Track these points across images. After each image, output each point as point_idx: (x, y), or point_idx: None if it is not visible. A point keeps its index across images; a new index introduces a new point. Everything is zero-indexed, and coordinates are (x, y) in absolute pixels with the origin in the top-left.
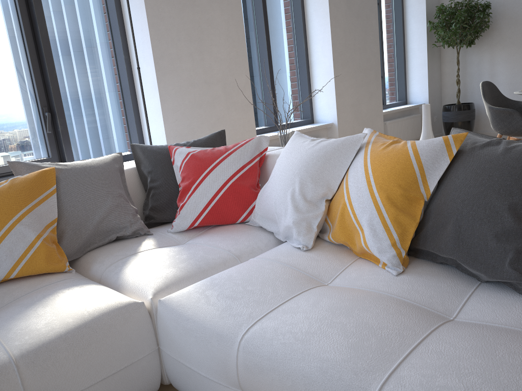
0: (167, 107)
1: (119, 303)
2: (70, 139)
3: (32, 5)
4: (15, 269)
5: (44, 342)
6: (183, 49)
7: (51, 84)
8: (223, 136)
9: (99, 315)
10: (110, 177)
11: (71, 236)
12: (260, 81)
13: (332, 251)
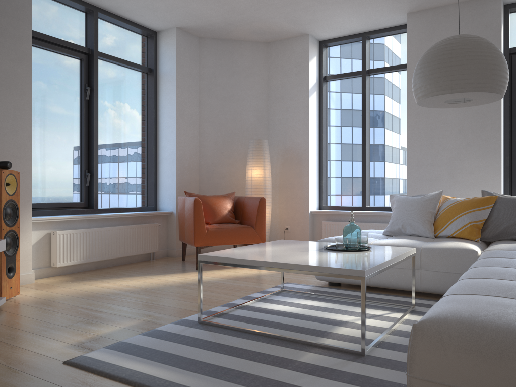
0: None
1: (467, 248)
2: None
3: None
4: (455, 232)
5: (432, 248)
6: None
7: None
8: None
9: (456, 248)
10: None
11: (490, 229)
12: None
13: None
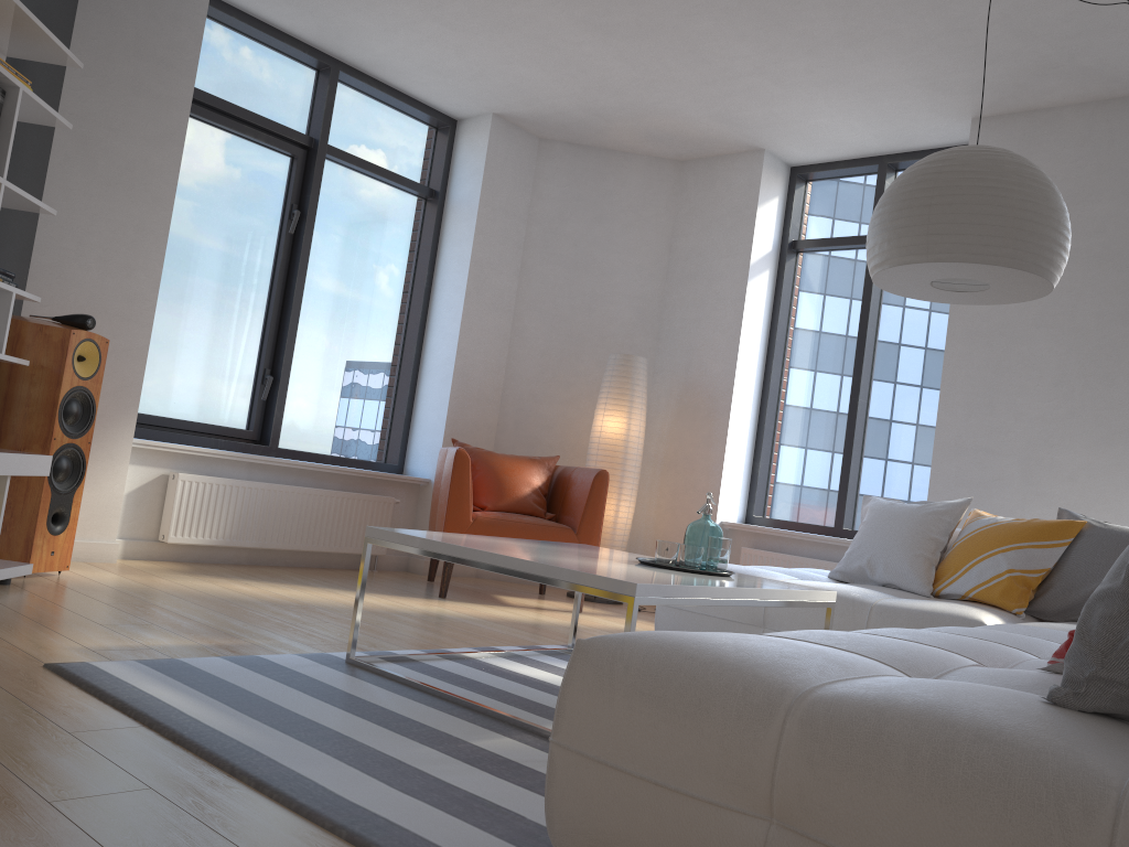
0: None
1: (969, 616)
2: None
3: None
4: (974, 589)
5: (896, 606)
6: None
7: None
8: None
9: (946, 614)
10: None
11: (1056, 594)
12: None
13: None
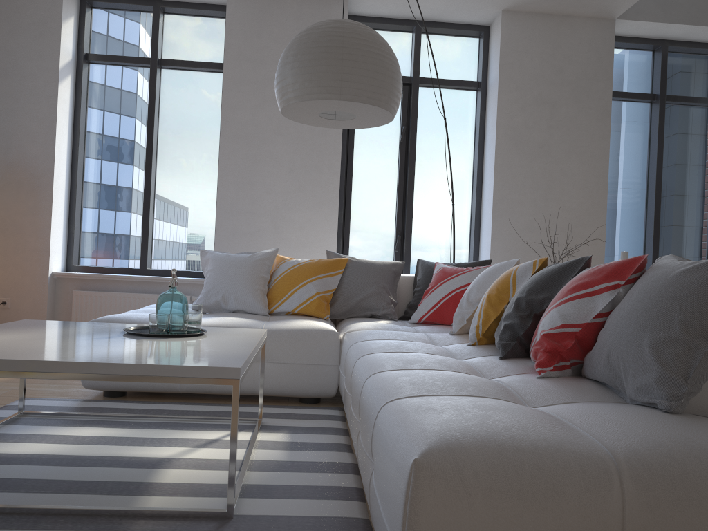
0: (497, 245)
1: (325, 328)
2: (414, 261)
3: (408, 153)
4: (298, 307)
5: (279, 329)
6: (527, 195)
7: (407, 213)
8: (488, 264)
9: (311, 329)
10: (382, 273)
11: (340, 303)
12: (643, 239)
13: (465, 337)
